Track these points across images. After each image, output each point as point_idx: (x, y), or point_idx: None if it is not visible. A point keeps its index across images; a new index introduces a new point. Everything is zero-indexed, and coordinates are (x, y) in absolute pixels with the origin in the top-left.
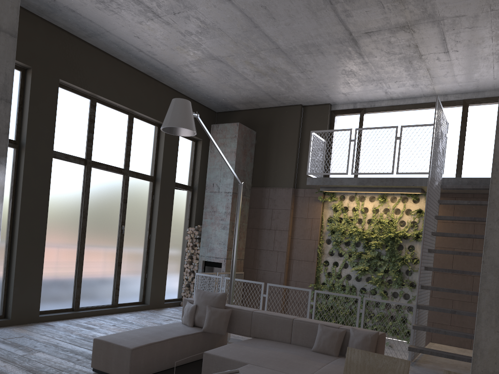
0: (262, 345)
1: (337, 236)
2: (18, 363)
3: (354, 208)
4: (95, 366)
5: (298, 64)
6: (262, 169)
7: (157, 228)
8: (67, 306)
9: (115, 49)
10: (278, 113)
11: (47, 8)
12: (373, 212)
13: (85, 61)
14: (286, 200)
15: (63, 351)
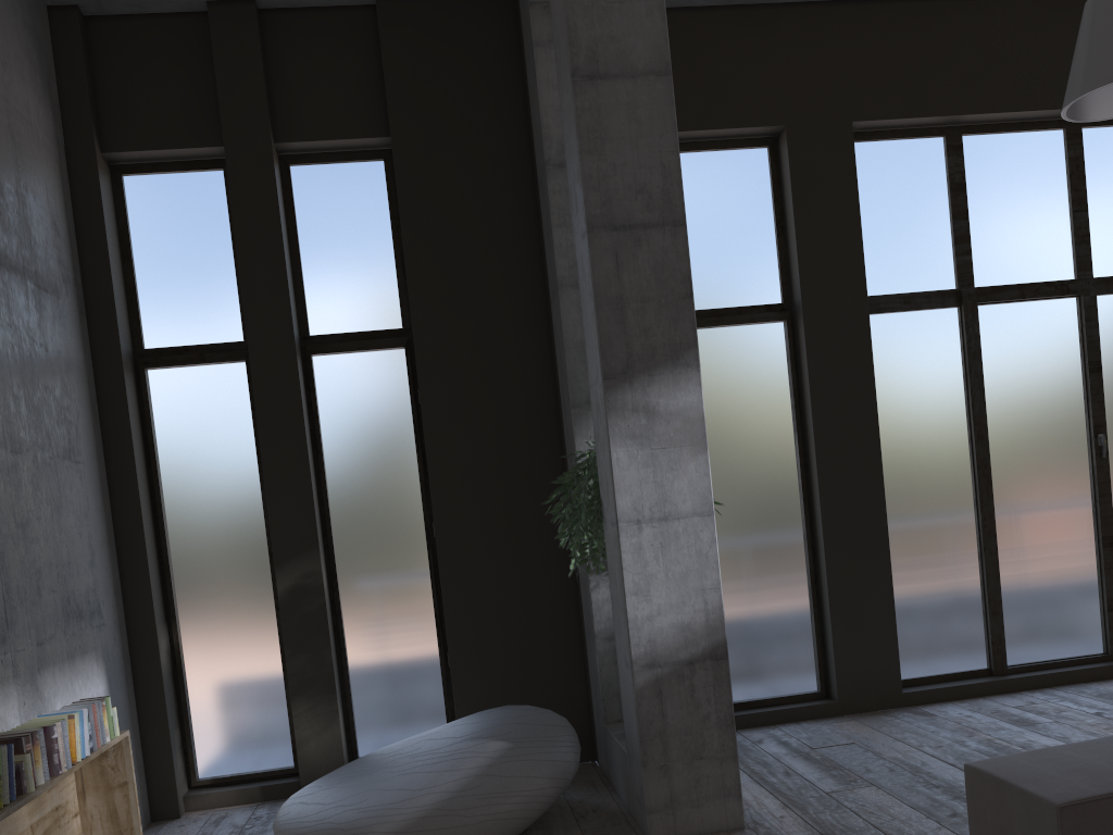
0: None
1: None
2: (810, 812)
3: None
4: None
5: None
6: None
7: None
8: (972, 663)
9: None
10: None
11: None
12: None
13: (908, 47)
14: None
15: (926, 788)
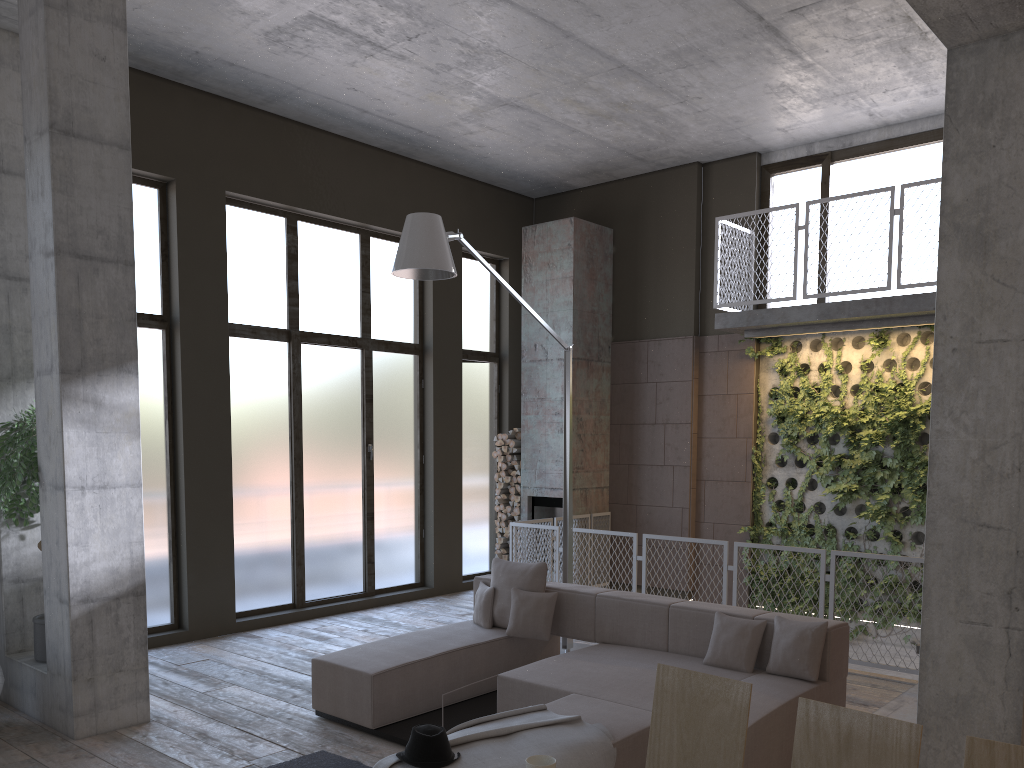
0: (610, 658)
1: (790, 426)
2: (196, 706)
3: (821, 364)
4: (319, 707)
5: (671, 89)
6: (630, 304)
7: (435, 442)
8: (283, 600)
9: (319, 116)
10: (653, 185)
11: (188, 67)
12: (861, 369)
13: (268, 148)
14: (682, 363)
15: (271, 683)
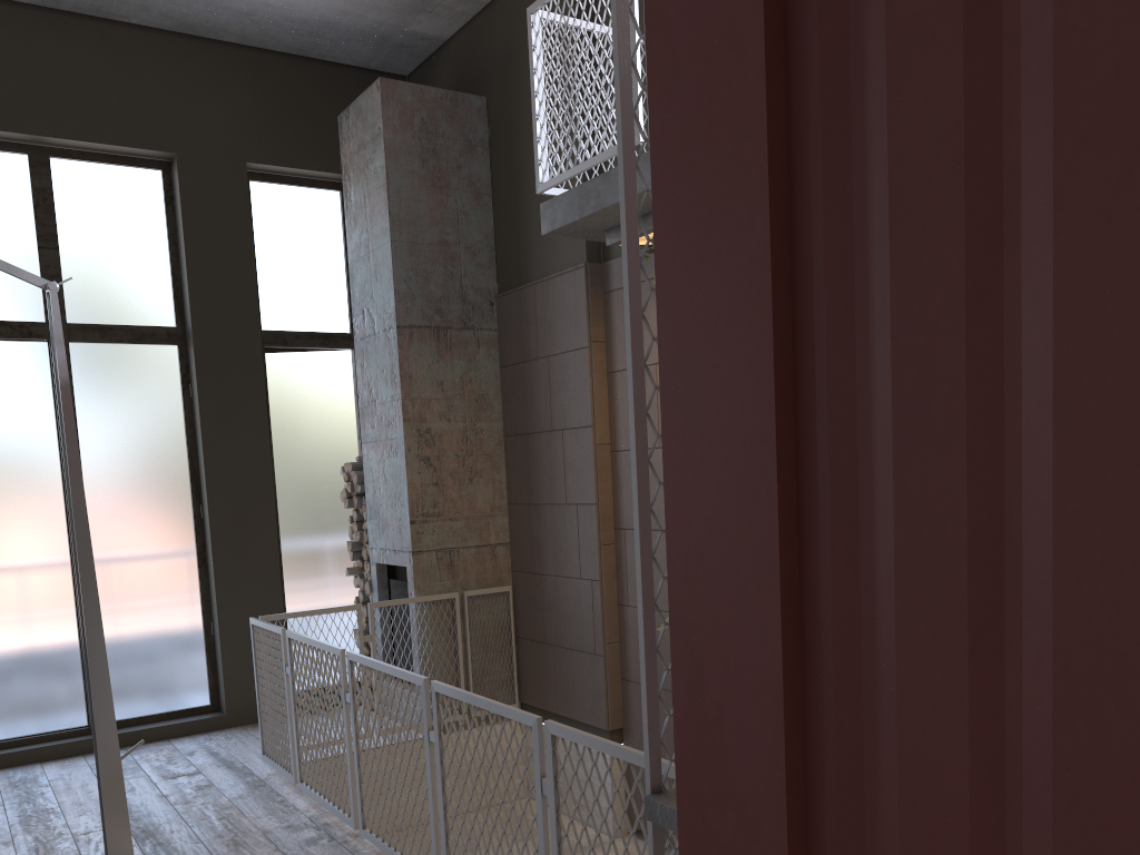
0: None
1: None
2: None
3: None
4: None
5: None
6: (512, 224)
7: (210, 482)
8: None
9: None
10: None
11: None
12: None
13: None
14: (575, 316)
15: None
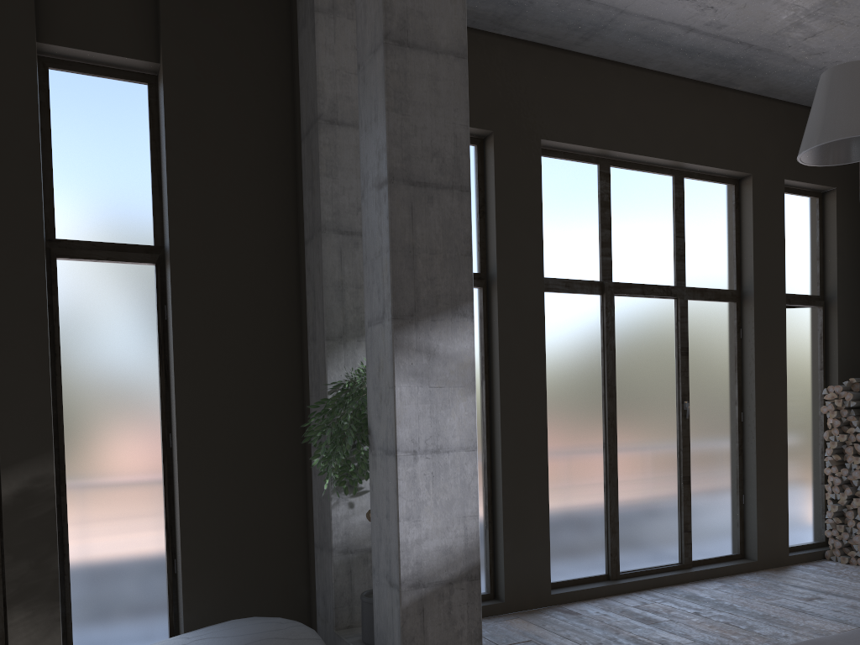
0: None
1: None
2: None
3: None
4: None
5: None
6: None
7: (757, 397)
8: (596, 570)
9: (636, 49)
10: None
11: (508, 9)
12: None
13: (582, 92)
14: None
15: None
